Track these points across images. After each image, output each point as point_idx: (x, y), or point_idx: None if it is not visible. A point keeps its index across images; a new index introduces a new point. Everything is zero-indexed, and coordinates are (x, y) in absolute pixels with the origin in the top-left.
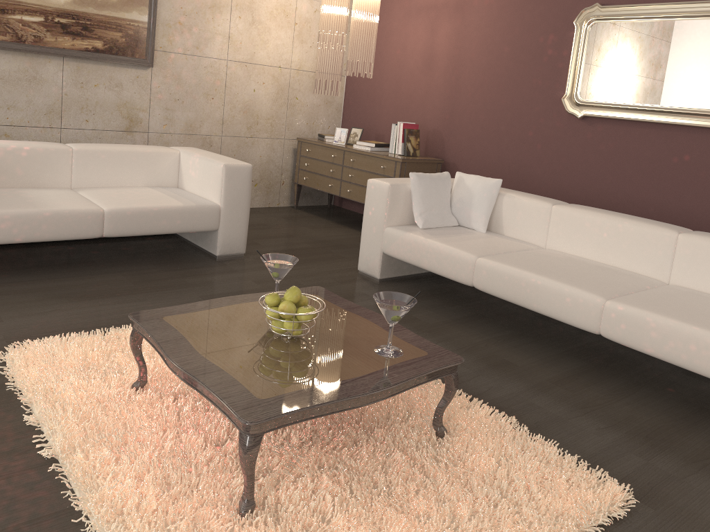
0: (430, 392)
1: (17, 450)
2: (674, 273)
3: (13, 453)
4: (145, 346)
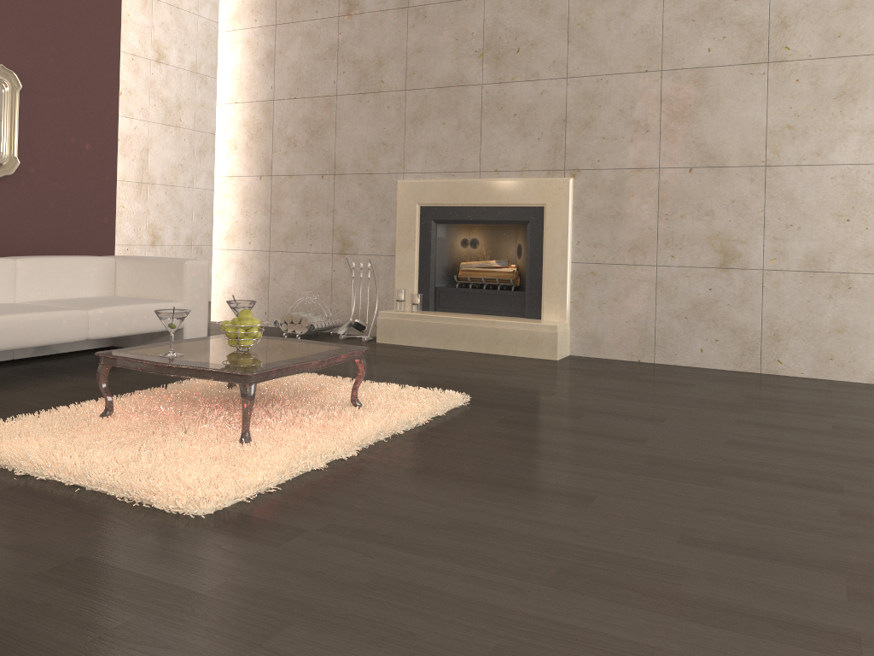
0: (171, 390)
1: (360, 460)
2: (19, 293)
3: (364, 460)
4: (146, 459)
